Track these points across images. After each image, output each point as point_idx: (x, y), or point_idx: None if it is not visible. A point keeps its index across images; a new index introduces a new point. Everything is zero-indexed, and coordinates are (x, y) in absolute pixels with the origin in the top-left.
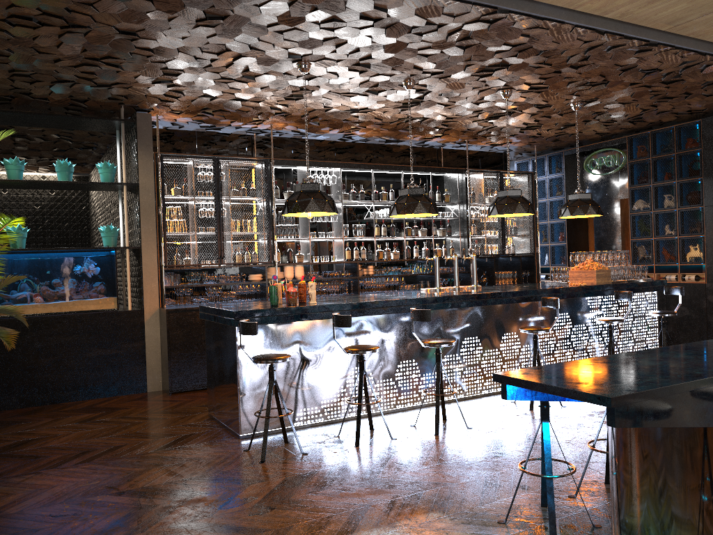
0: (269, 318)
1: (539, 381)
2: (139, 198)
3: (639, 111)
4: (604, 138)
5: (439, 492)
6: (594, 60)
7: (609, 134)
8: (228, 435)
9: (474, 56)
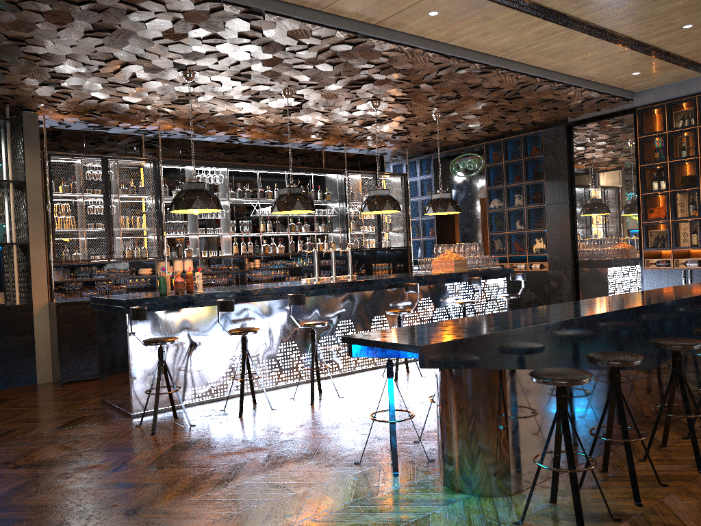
0: (158, 305)
1: (374, 339)
2: (26, 196)
3: (491, 121)
4: (466, 144)
5: (308, 446)
6: (446, 78)
7: (470, 140)
8: (120, 415)
9: (343, 71)
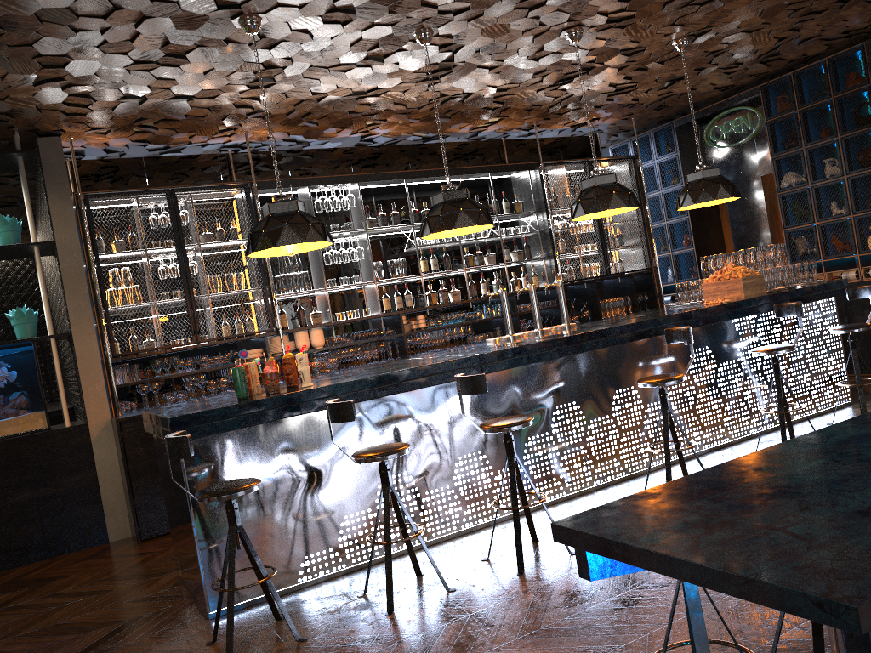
0: (231, 420)
1: (654, 545)
2: (59, 263)
3: (773, 41)
4: (727, 95)
5: None
6: None
7: (734, 87)
8: (193, 614)
9: None
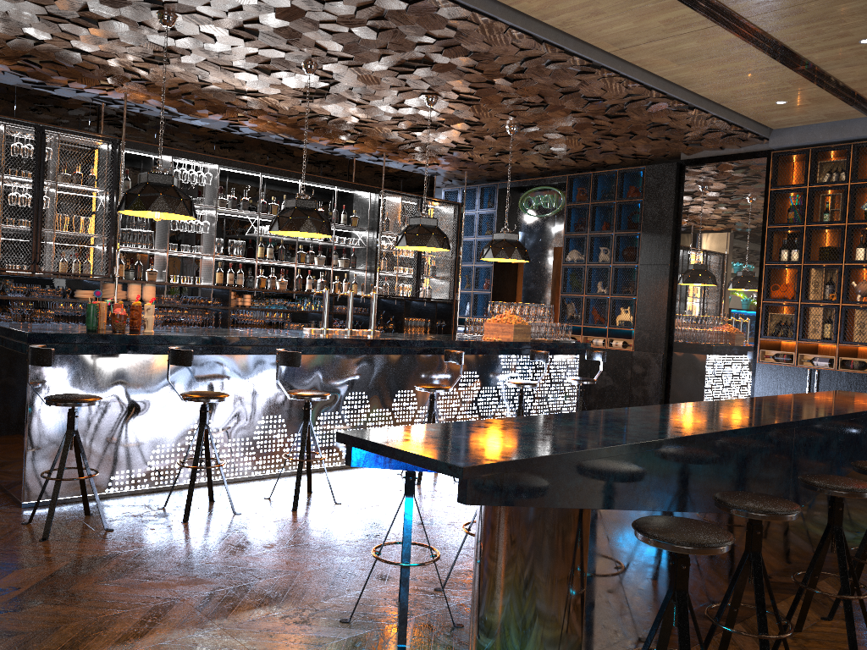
0: (80, 346)
1: (388, 443)
2: None
3: (582, 146)
4: (543, 174)
5: (276, 583)
6: (532, 74)
7: (549, 170)
8: (5, 502)
9: (391, 43)
